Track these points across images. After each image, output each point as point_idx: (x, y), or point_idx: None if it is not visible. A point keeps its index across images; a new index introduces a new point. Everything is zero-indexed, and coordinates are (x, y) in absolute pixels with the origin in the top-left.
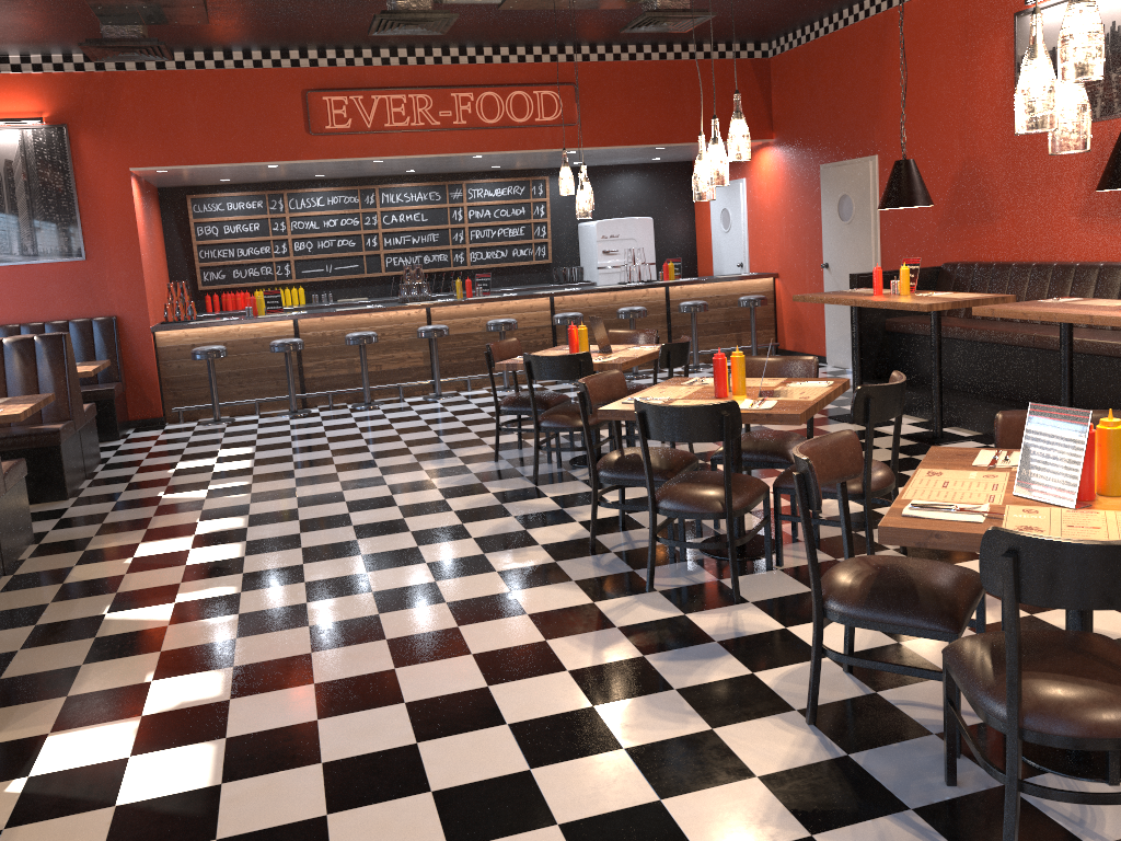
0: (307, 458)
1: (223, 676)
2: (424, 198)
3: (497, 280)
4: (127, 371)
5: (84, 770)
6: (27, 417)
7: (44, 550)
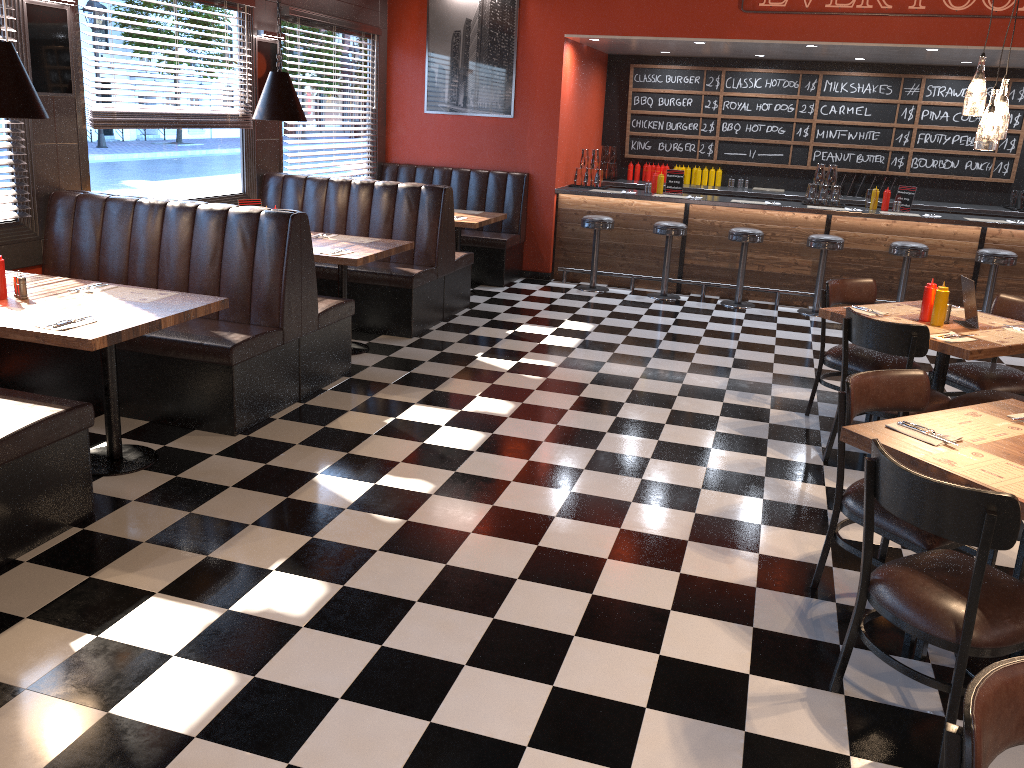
0: (628, 352)
1: (325, 593)
2: (872, 91)
3: (938, 194)
4: (528, 226)
5: (133, 652)
6: (402, 257)
7: (346, 385)
